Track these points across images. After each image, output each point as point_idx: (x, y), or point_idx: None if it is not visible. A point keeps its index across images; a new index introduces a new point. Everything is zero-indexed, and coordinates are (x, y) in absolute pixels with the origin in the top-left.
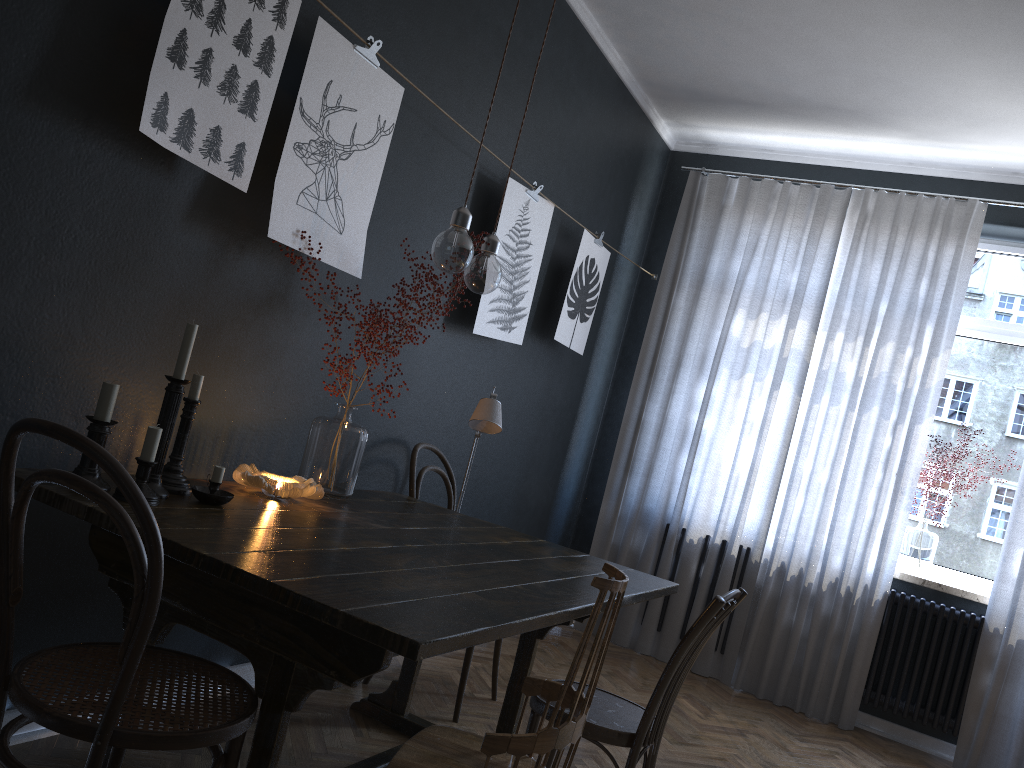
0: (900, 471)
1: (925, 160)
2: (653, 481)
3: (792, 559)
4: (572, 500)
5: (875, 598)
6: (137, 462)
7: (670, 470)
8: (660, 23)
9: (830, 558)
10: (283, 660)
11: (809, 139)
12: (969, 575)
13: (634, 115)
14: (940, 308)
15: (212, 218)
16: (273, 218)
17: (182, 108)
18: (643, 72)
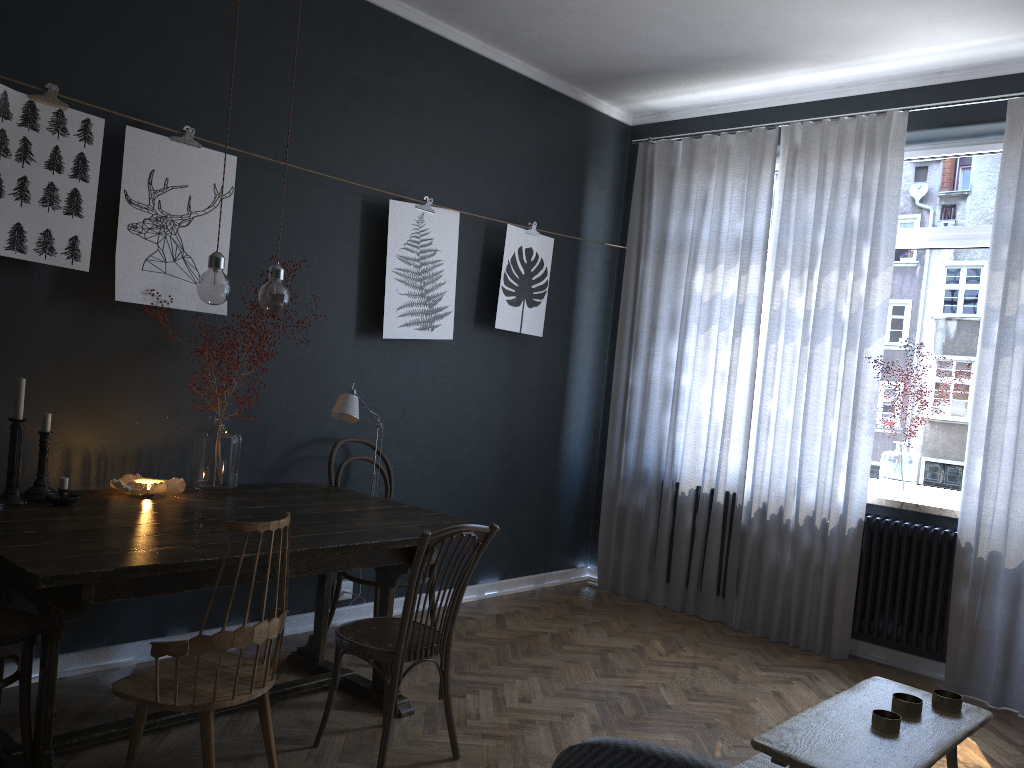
0: (855, 397)
1: (850, 80)
2: (646, 442)
3: (769, 498)
4: (584, 470)
5: (848, 526)
6: None
7: (657, 429)
8: (522, 27)
9: (802, 493)
10: (47, 605)
11: (734, 88)
12: (960, 492)
13: (563, 106)
14: (873, 227)
15: (75, 294)
16: (119, 285)
17: (10, 224)
18: (550, 68)
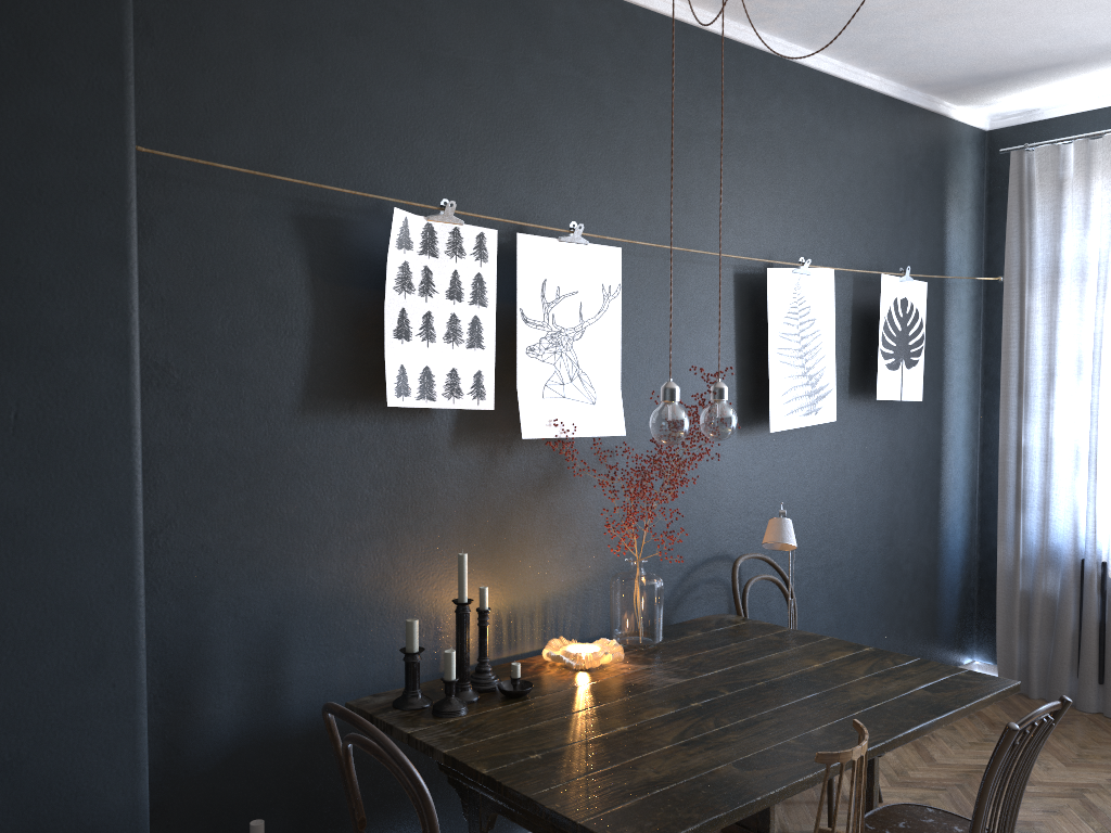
0: None
1: None
2: (1053, 513)
3: None
4: (964, 548)
5: None
6: (442, 681)
7: (1069, 498)
8: (900, 39)
9: None
10: None
11: None
12: None
13: (919, 121)
14: None
15: (475, 435)
16: (523, 420)
17: (418, 369)
18: (911, 79)
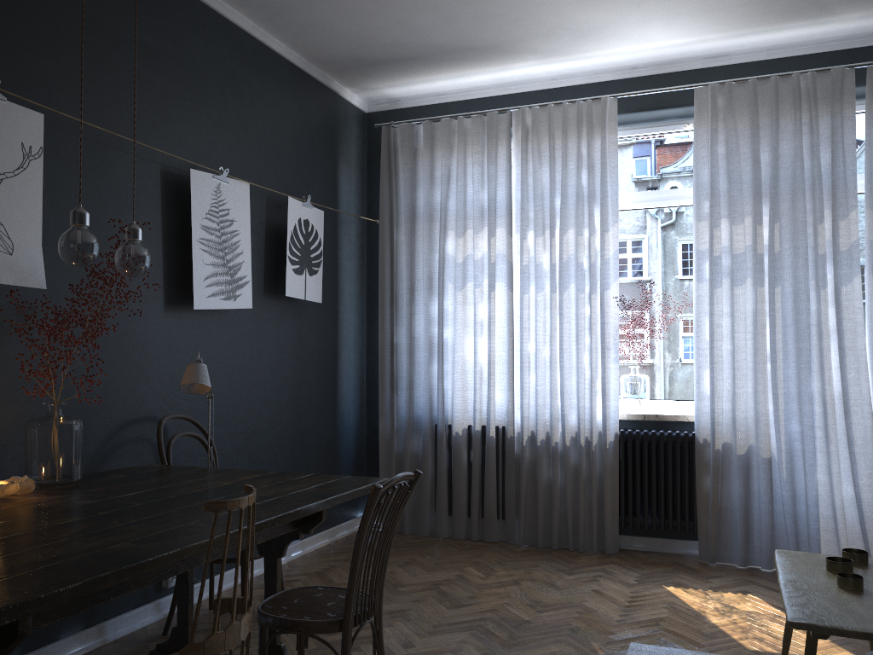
0: (602, 332)
1: (563, 73)
2: (416, 392)
3: (538, 426)
4: (356, 425)
5: (608, 440)
6: None
7: (426, 379)
8: (299, 9)
9: (566, 417)
10: None
11: (468, 78)
12: (681, 401)
13: (317, 91)
14: (601, 191)
15: None
16: None
17: None
18: (309, 53)
